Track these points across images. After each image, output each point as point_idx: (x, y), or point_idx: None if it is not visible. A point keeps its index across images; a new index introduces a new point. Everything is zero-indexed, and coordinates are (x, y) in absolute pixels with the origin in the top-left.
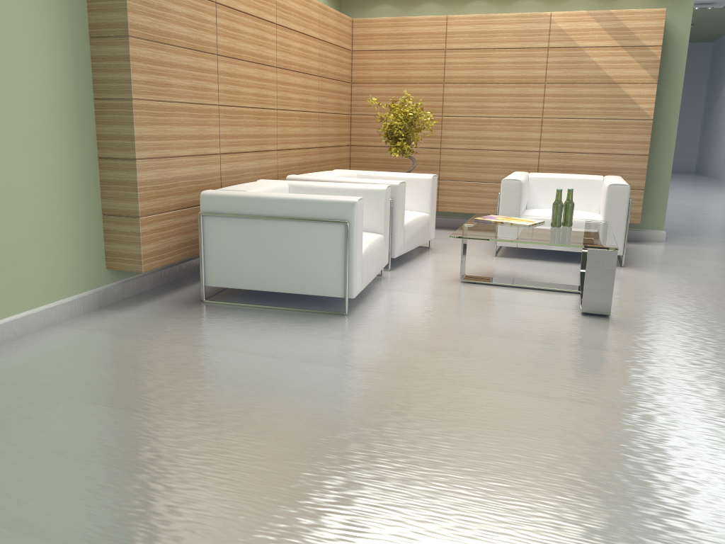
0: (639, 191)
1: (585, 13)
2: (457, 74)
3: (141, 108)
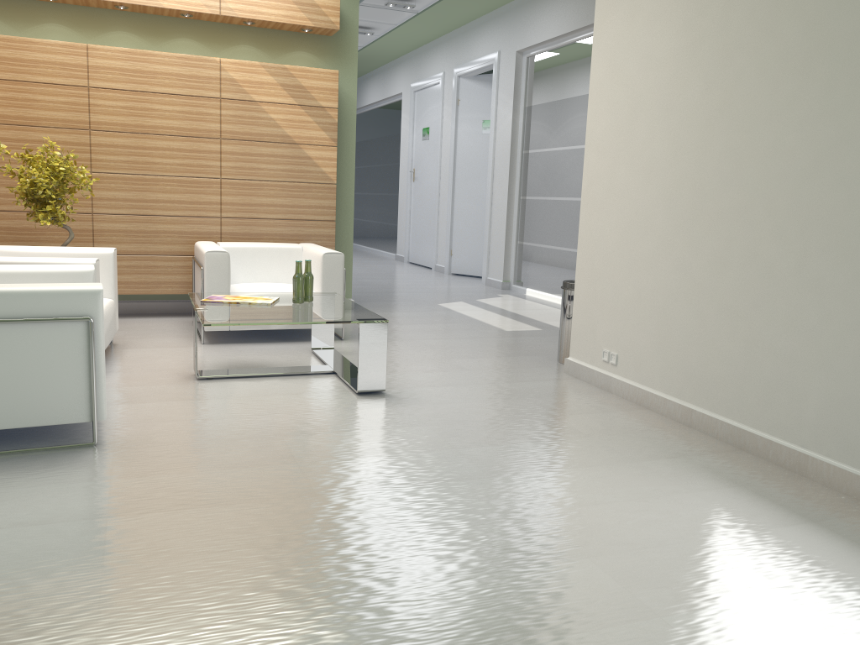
0: None
1: (258, 64)
2: (108, 120)
3: None
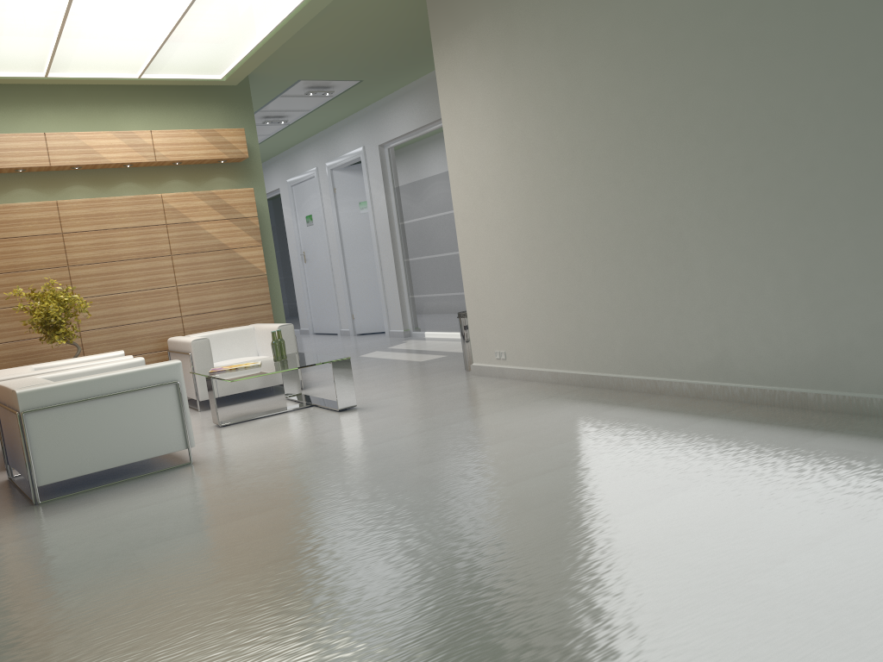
0: None
1: (191, 193)
2: (82, 256)
3: None
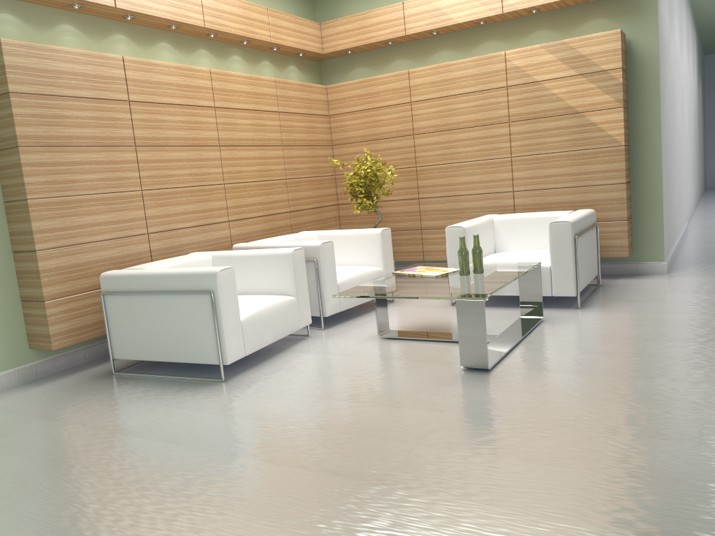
0: (622, 222)
1: (538, 46)
2: (425, 124)
3: (39, 206)
